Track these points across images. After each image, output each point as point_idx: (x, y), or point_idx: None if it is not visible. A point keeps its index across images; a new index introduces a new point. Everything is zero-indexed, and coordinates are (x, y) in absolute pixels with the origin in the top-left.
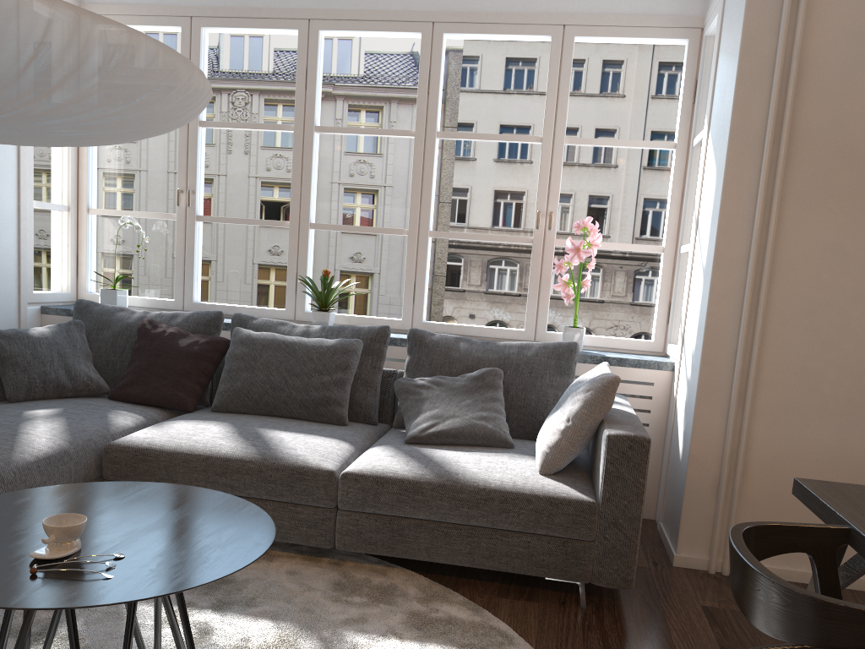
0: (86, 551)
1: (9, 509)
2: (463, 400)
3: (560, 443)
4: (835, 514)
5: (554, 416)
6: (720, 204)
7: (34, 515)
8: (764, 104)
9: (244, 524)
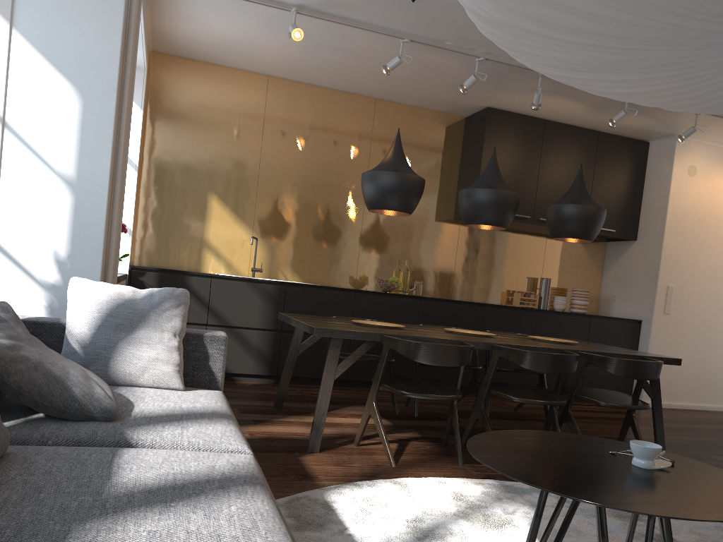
0: (630, 460)
1: (667, 500)
2: (49, 350)
3: (181, 357)
4: (369, 333)
5: (148, 337)
6: (114, 132)
7: (648, 489)
8: (123, 55)
9: (506, 437)
